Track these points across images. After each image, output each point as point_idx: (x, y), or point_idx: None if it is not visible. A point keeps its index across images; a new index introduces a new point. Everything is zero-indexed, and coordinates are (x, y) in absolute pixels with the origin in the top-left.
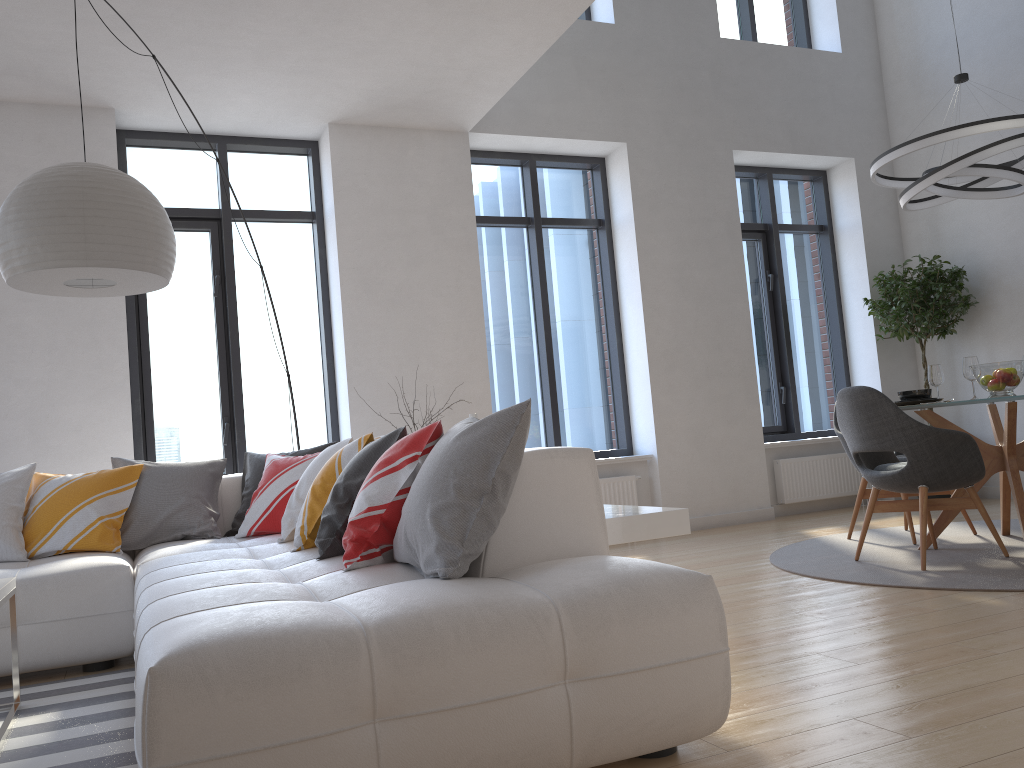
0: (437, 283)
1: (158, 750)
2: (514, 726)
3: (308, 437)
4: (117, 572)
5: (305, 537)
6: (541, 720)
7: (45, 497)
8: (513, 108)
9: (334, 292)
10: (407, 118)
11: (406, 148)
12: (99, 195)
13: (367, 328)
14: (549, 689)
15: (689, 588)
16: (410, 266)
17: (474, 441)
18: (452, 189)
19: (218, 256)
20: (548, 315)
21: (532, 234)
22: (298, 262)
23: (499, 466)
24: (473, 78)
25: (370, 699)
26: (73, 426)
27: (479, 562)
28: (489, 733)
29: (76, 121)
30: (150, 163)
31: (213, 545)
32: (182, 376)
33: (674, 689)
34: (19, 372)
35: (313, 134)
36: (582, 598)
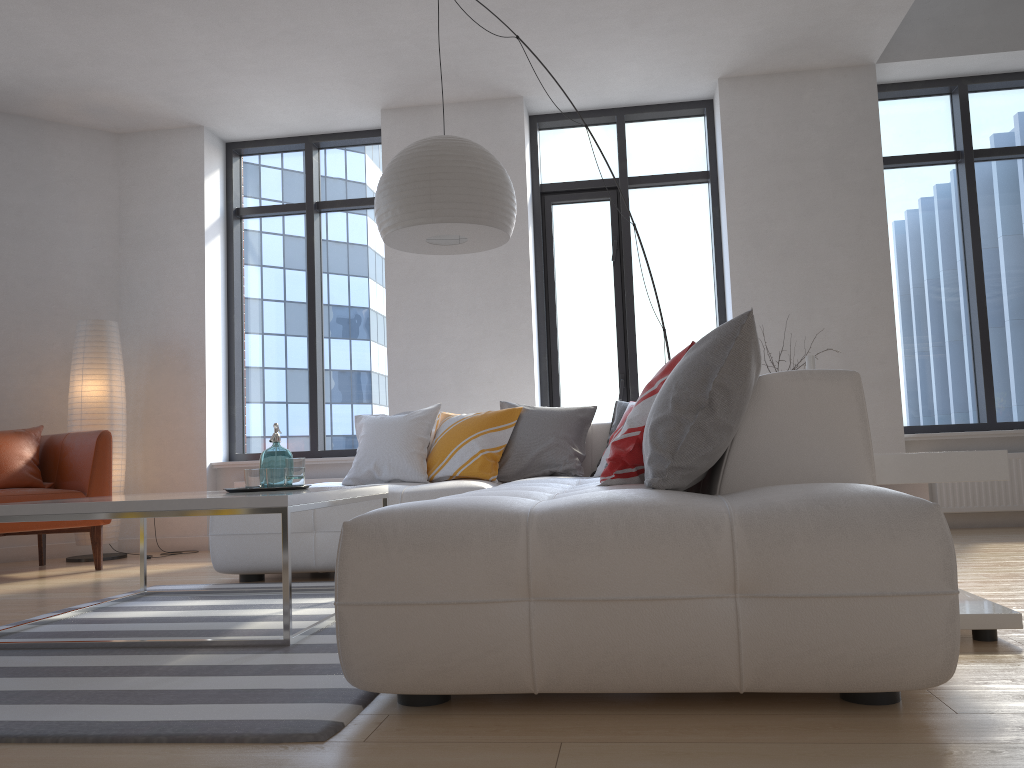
0: (834, 232)
1: (345, 589)
2: (671, 630)
3: None
4: None
5: None
6: (703, 630)
7: (444, 431)
8: (932, 28)
9: (724, 249)
10: (800, 59)
11: (801, 92)
12: (442, 161)
13: (755, 283)
14: (715, 600)
15: (904, 515)
16: (804, 216)
17: (696, 355)
18: (854, 129)
19: (616, 222)
20: (980, 261)
21: (961, 170)
22: (693, 223)
23: (716, 379)
24: (863, 1)
25: (525, 578)
26: (487, 378)
27: (716, 484)
28: (643, 632)
29: (492, 112)
30: (558, 143)
31: (562, 478)
32: (584, 336)
33: (873, 625)
34: (447, 332)
35: (706, 93)
36: (763, 511)
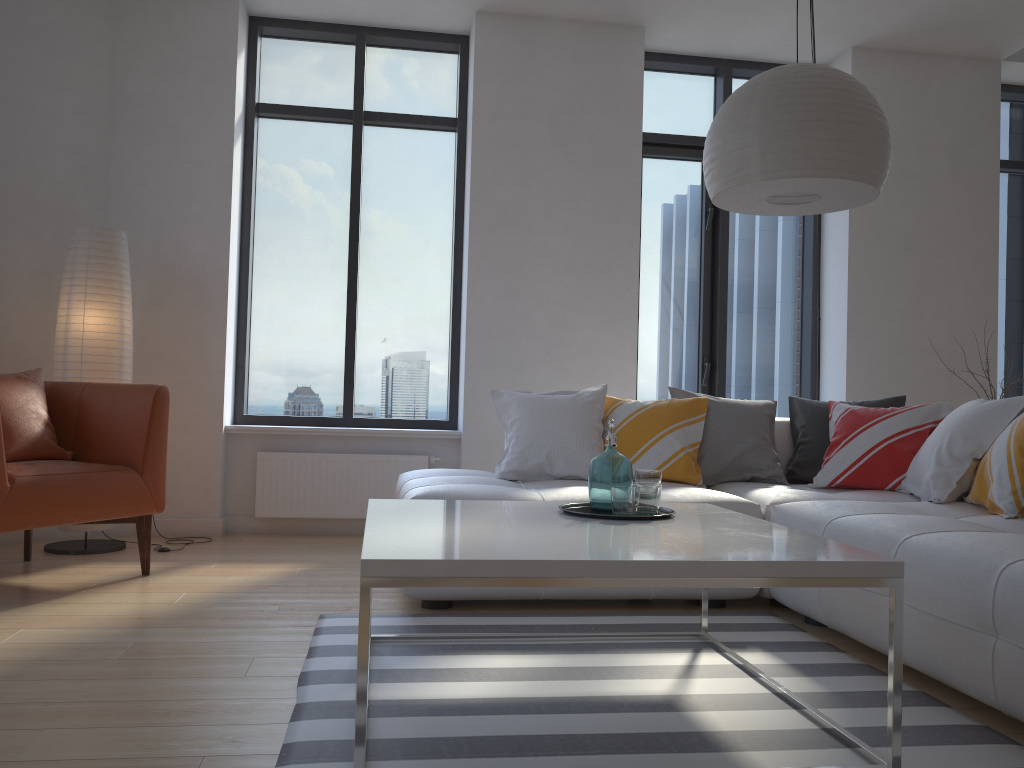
0: (950, 231)
1: None
2: None
3: (781, 386)
4: (749, 510)
5: (1020, 504)
6: None
7: (623, 420)
8: None
9: (833, 233)
10: (944, 42)
11: (931, 77)
12: (851, 98)
13: (872, 275)
14: None
15: None
16: (923, 210)
17: None
18: (976, 125)
19: None
20: None
21: None
22: None
23: None
24: None
25: None
26: (583, 351)
27: None
28: None
29: (608, 39)
30: (652, 87)
31: (823, 494)
32: (665, 310)
33: None
34: (540, 292)
35: (824, 60)
36: None
